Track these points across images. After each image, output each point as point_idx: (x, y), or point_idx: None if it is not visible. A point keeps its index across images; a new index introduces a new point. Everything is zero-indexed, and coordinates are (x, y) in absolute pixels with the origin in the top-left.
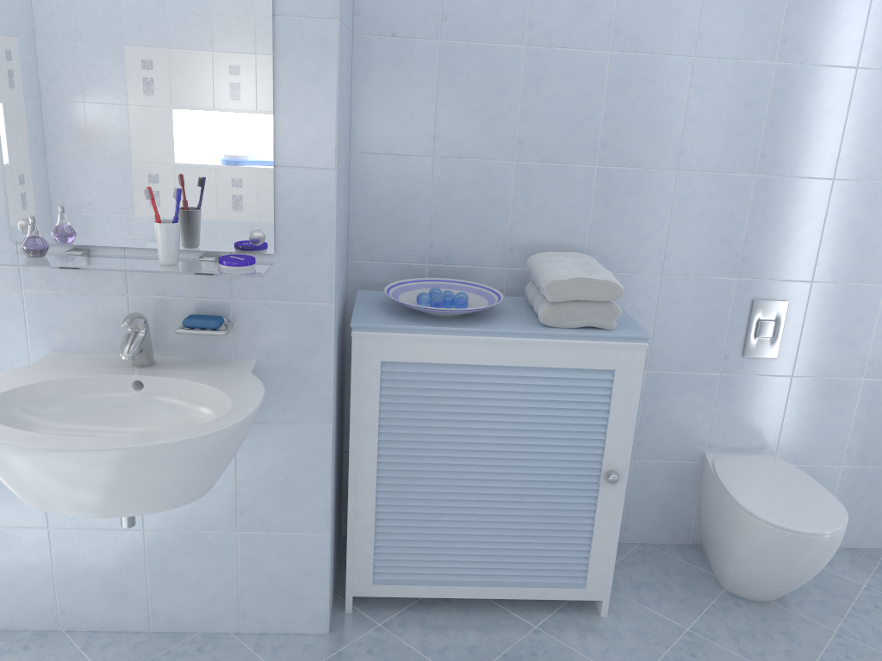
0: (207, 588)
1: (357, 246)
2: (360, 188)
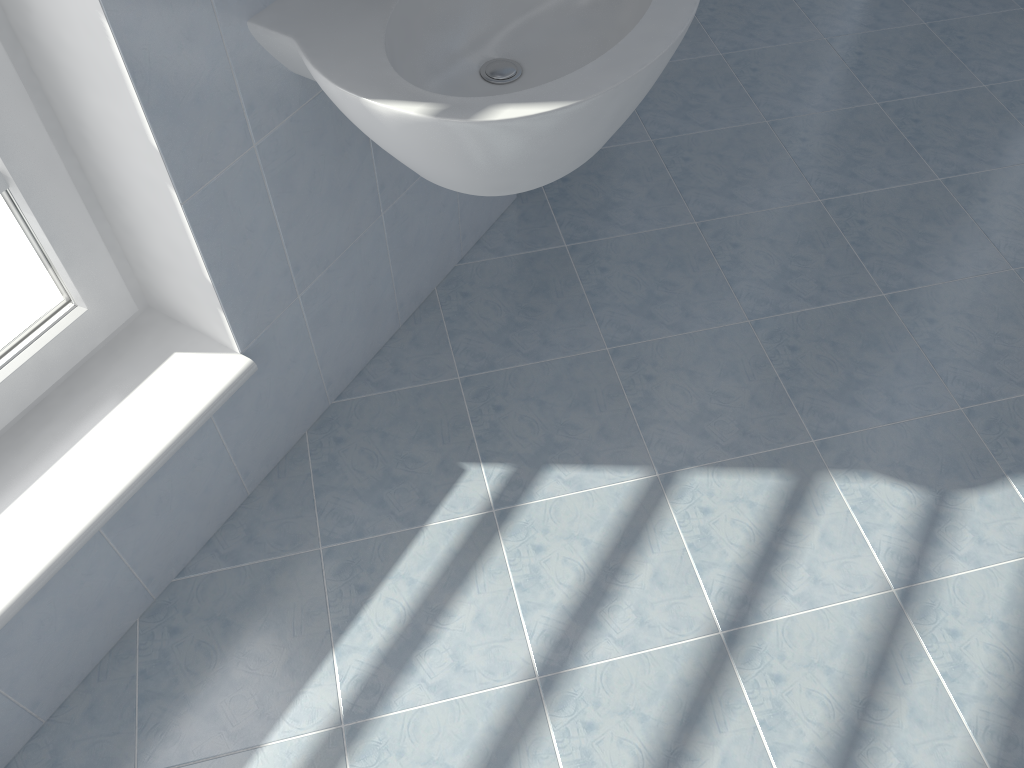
0: (437, 234)
1: None
2: None
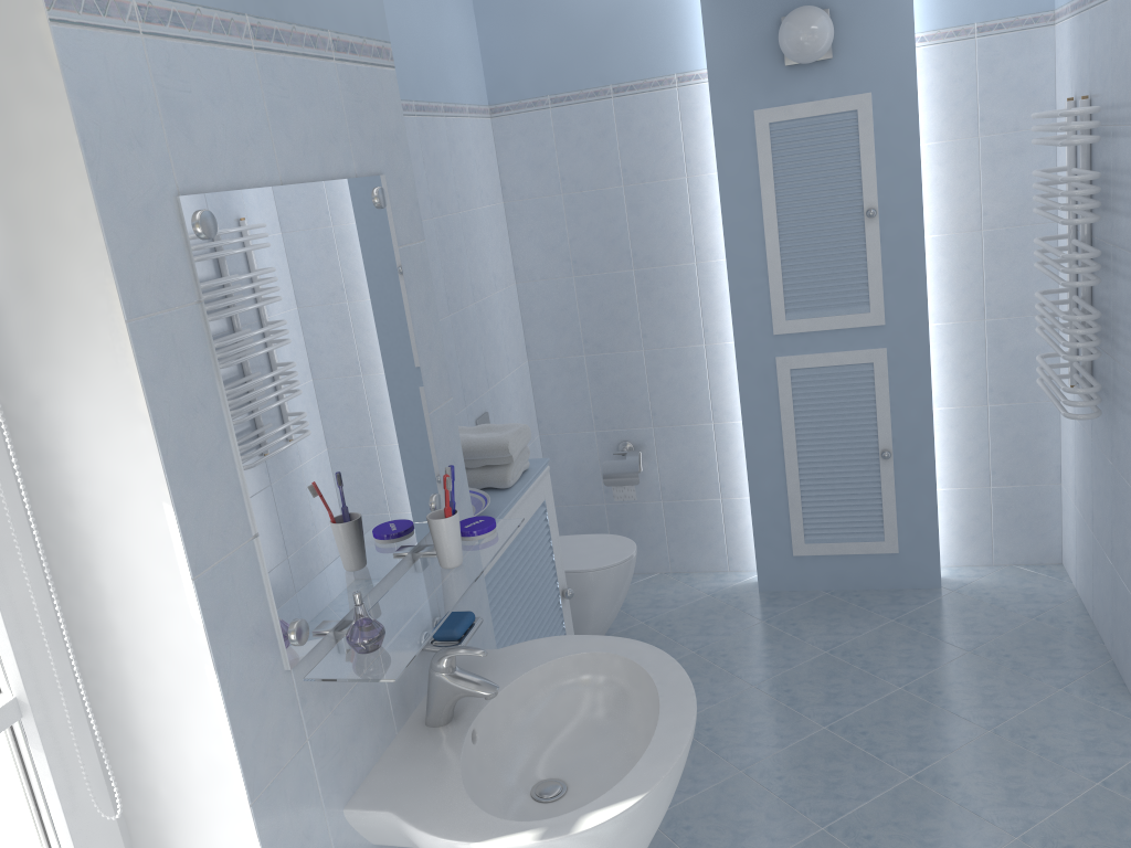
0: None
1: None
2: None
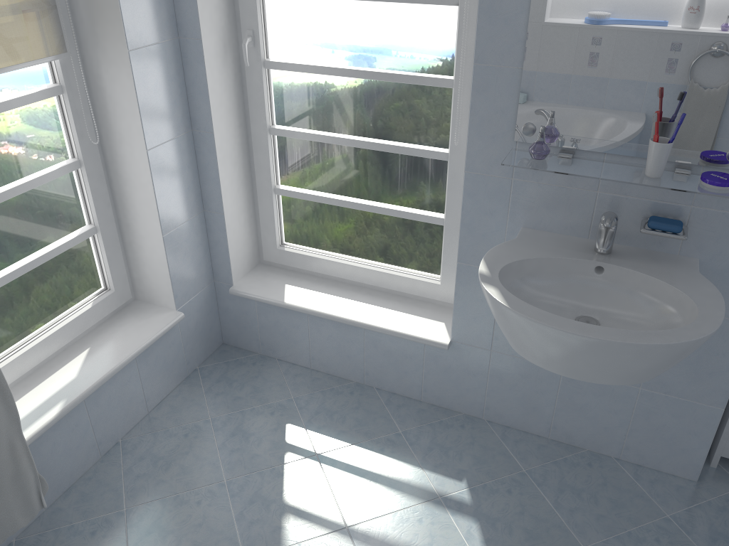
0: (601, 421)
1: None
2: None
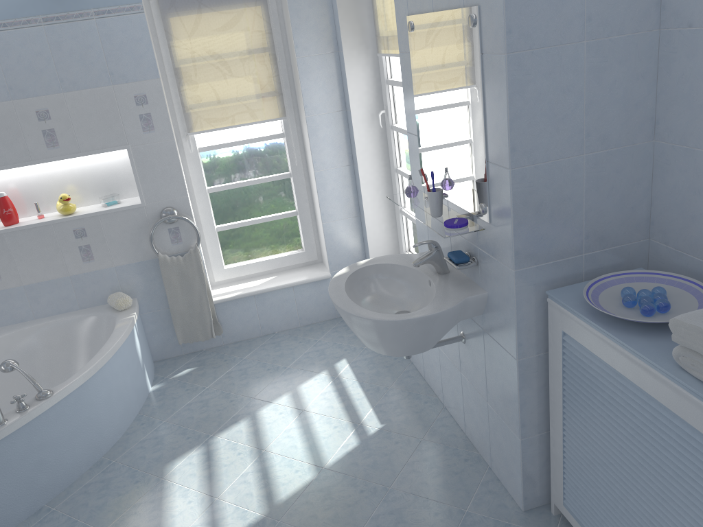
0: (479, 428)
1: (655, 228)
2: (660, 175)
